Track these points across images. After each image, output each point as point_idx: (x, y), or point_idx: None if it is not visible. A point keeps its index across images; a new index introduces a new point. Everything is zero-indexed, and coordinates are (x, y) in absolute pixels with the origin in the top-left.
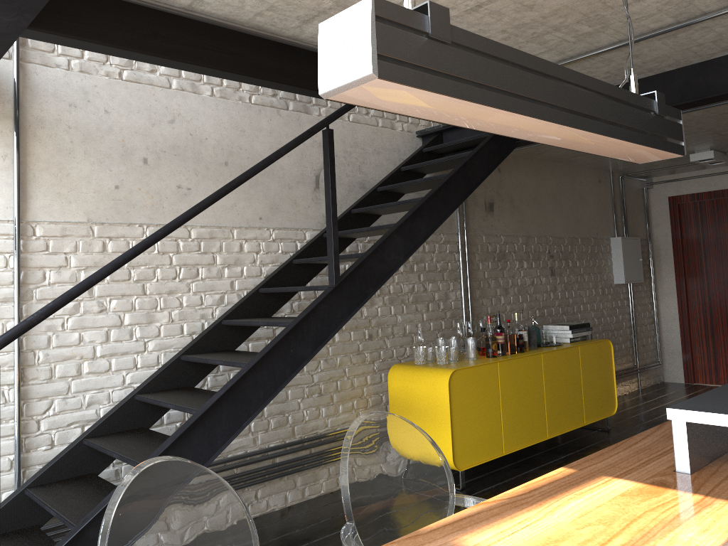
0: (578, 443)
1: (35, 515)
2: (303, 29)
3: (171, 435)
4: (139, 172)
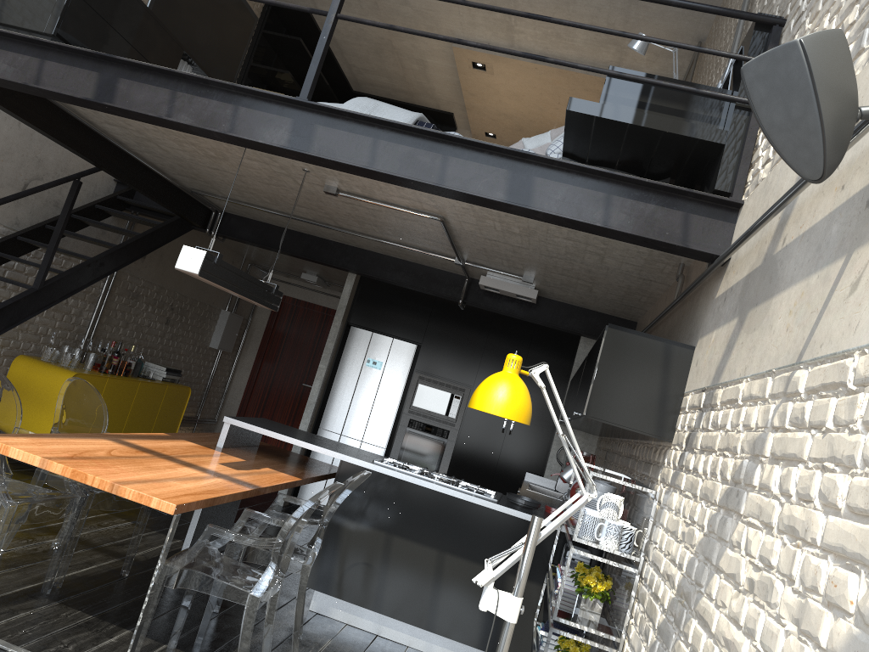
0: None
1: None
2: (102, 123)
3: None
4: None
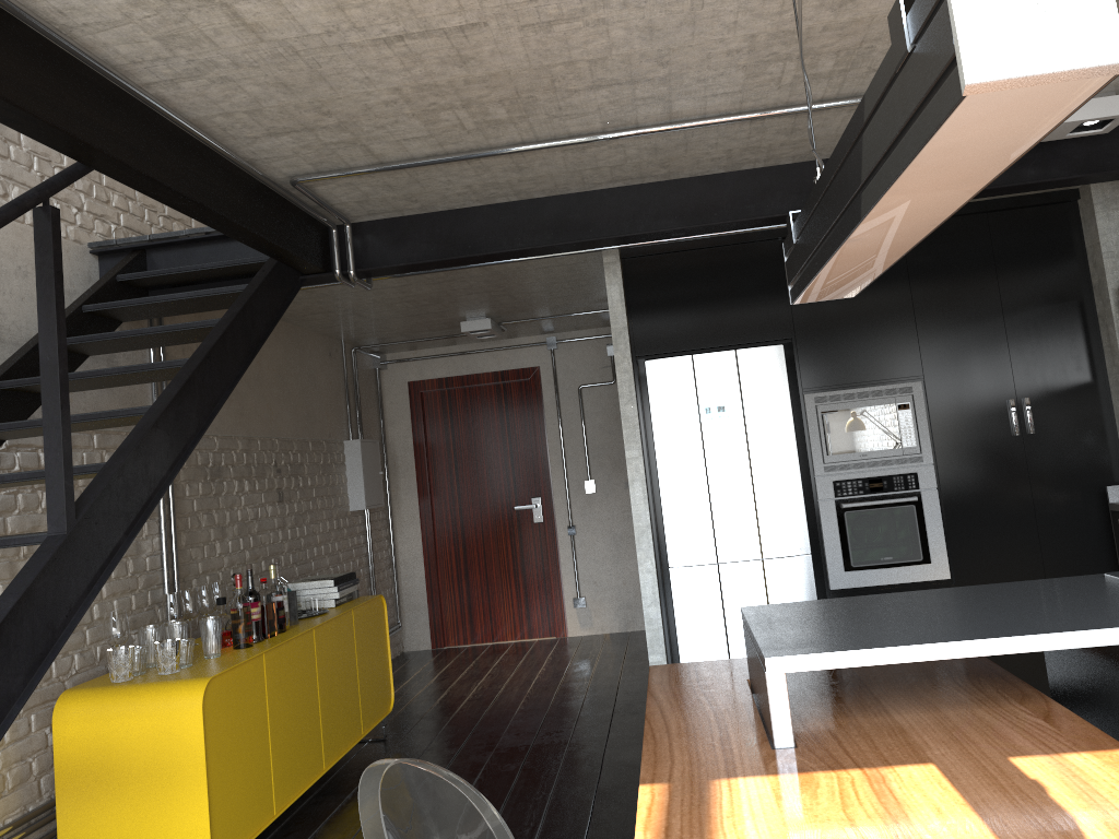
0: (356, 769)
1: None
2: None
3: None
4: None
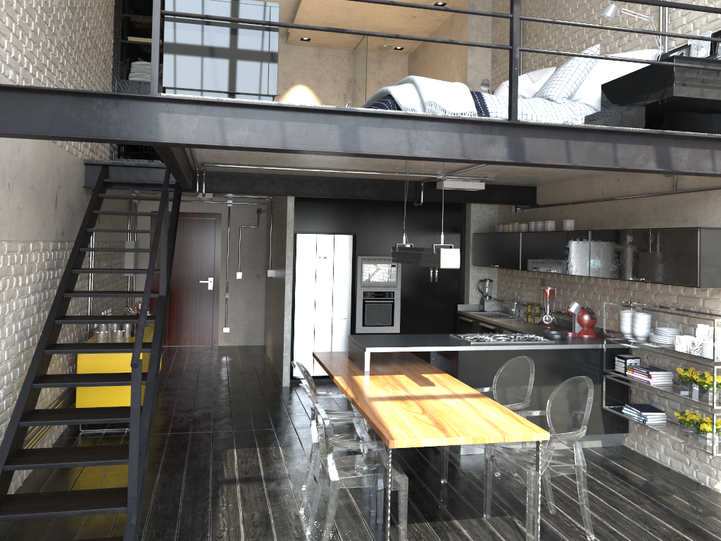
0: None
1: (5, 486)
2: None
3: (144, 398)
4: (7, 195)
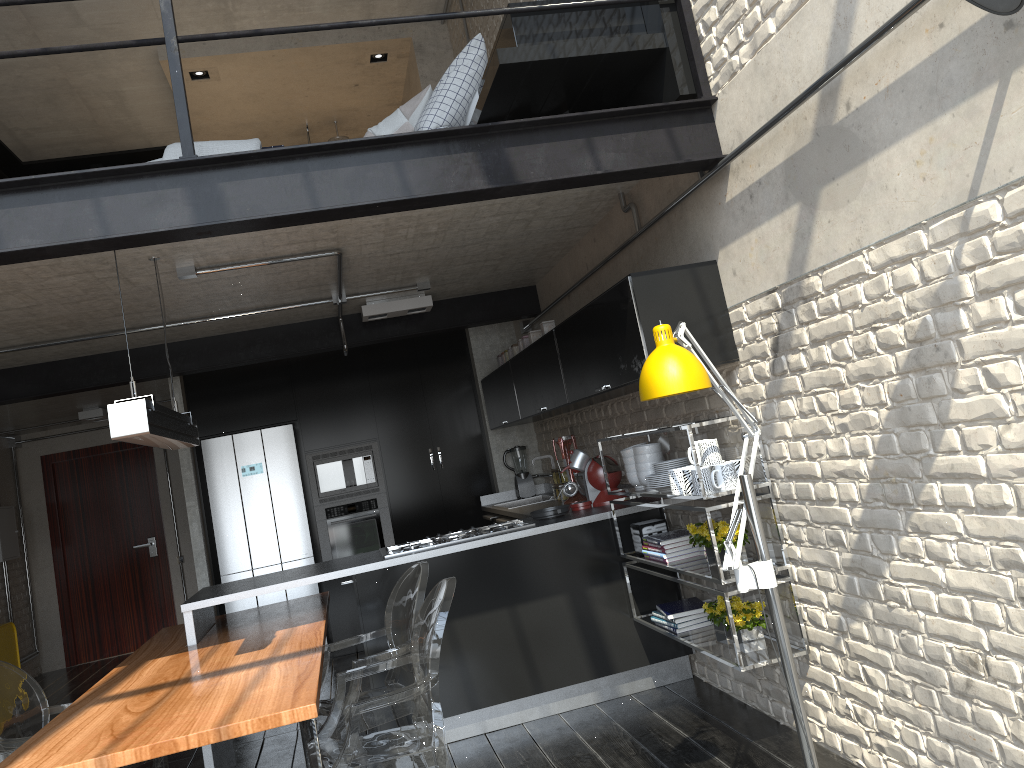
0: None
1: None
2: None
3: None
4: None
